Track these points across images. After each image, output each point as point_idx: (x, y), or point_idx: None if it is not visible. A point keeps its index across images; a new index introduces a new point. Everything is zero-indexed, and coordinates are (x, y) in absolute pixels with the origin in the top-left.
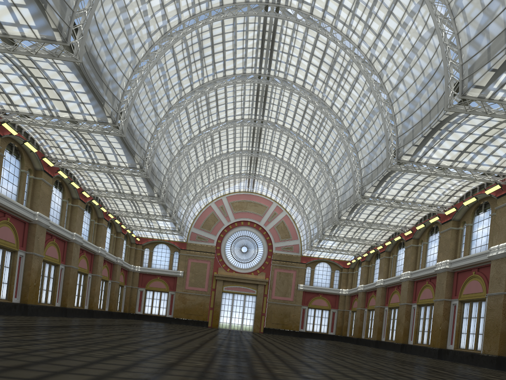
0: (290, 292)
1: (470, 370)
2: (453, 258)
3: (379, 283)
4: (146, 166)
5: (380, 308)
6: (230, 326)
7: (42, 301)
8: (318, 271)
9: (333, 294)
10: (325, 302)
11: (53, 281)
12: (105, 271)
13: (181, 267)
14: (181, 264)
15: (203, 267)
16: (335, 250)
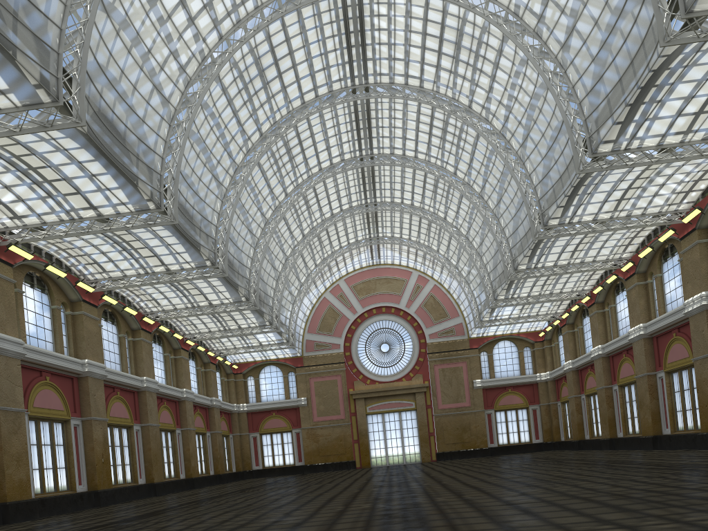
0: (464, 394)
1: None
2: None
3: (596, 352)
4: (219, 260)
5: (605, 390)
6: (387, 461)
7: (119, 481)
8: (499, 355)
9: (527, 383)
10: (519, 397)
11: (129, 450)
12: (198, 420)
13: (302, 392)
14: (301, 389)
15: (332, 385)
16: (517, 318)
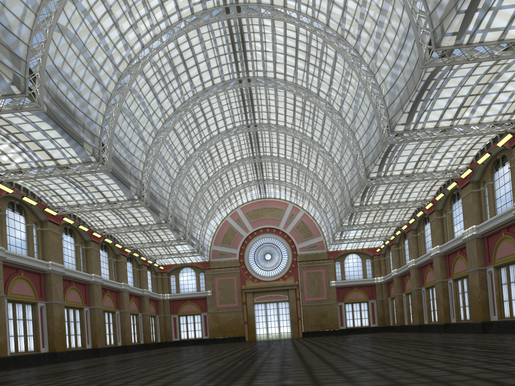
0: (323, 290)
1: (509, 340)
2: (479, 222)
3: (411, 264)
4: (144, 195)
5: (416, 291)
6: (267, 337)
7: (72, 346)
8: (348, 264)
9: (368, 284)
10: (362, 294)
11: (80, 325)
12: (133, 305)
13: (209, 287)
14: (208, 284)
15: (230, 282)
16: (360, 239)
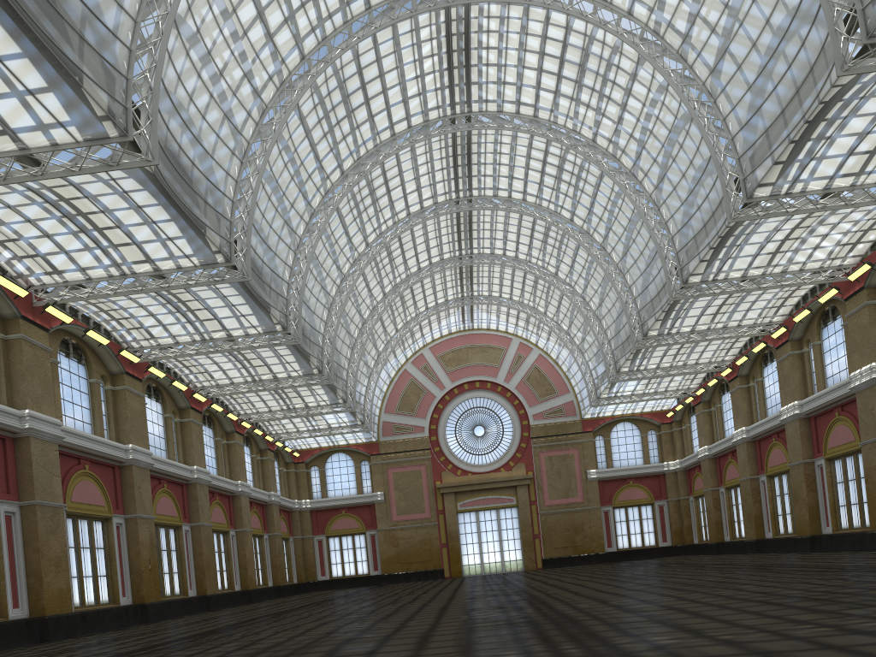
0: (576, 487)
1: None
2: None
3: (739, 435)
4: (291, 324)
5: (751, 481)
6: (482, 569)
7: (166, 592)
8: (618, 439)
9: (653, 474)
10: (642, 491)
11: (177, 556)
12: (254, 520)
13: (378, 485)
14: (377, 481)
15: (415, 477)
16: (642, 395)
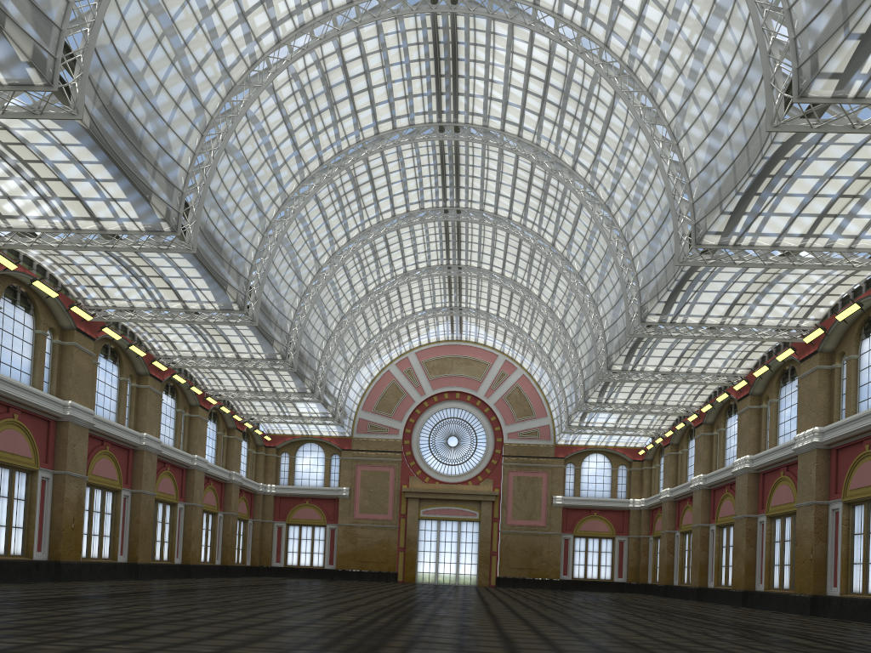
0: (540, 510)
1: (865, 634)
2: (826, 423)
3: (697, 482)
4: (250, 305)
5: (701, 529)
6: (436, 579)
7: (92, 554)
8: (589, 470)
9: (617, 508)
10: (605, 524)
11: (112, 519)
12: (209, 496)
13: (345, 481)
14: (345, 476)
15: (382, 478)
16: (613, 429)
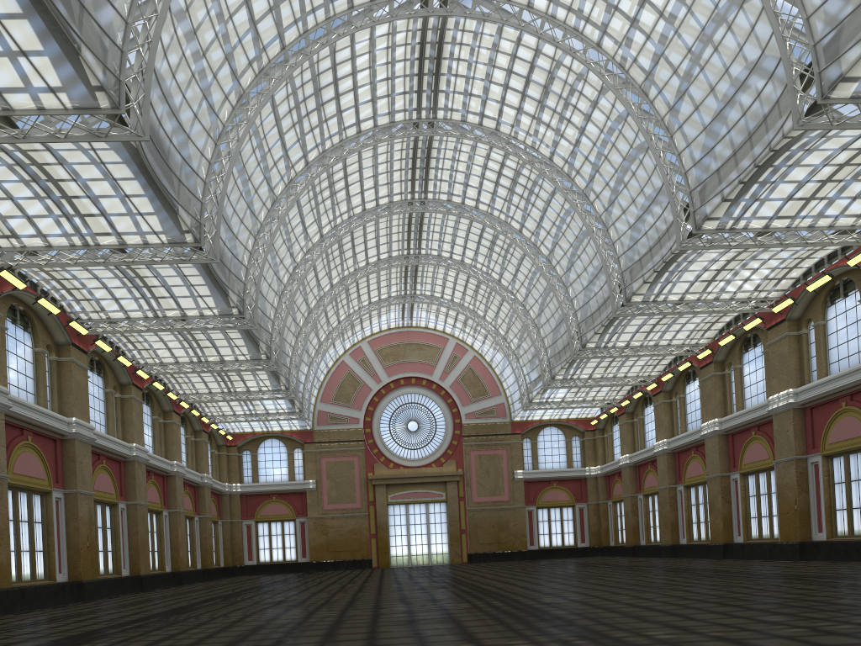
0: (503, 486)
1: None
2: (799, 385)
3: (661, 447)
4: (247, 308)
5: (669, 490)
6: (409, 561)
7: (100, 570)
8: (544, 443)
9: (575, 477)
10: (564, 493)
11: (112, 534)
12: (186, 501)
13: (310, 473)
14: (310, 469)
15: (348, 467)
16: (570, 402)
